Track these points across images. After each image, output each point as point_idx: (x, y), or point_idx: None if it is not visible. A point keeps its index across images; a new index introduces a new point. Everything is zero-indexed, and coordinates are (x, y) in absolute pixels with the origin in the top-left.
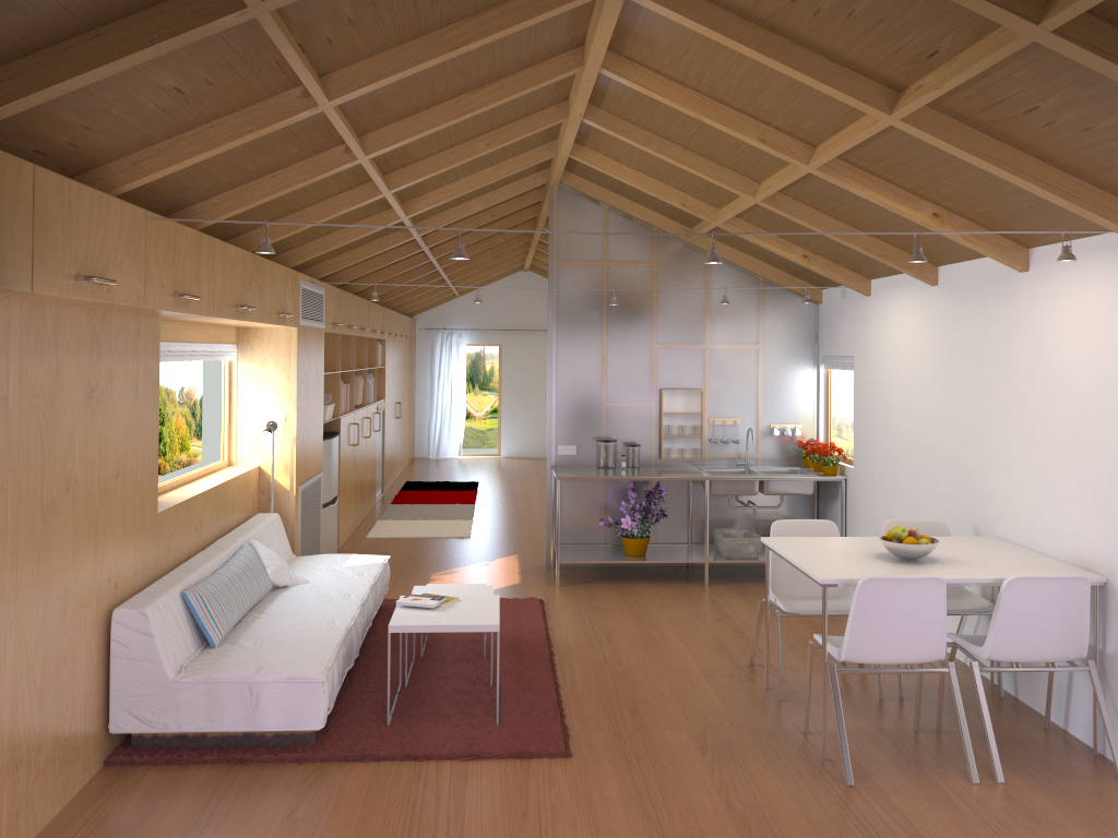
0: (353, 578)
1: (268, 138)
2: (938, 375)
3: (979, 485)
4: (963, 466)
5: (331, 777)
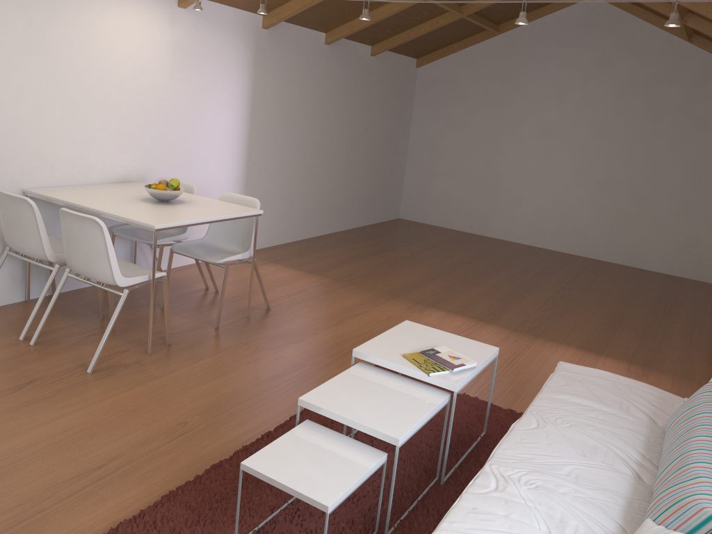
0: None
1: None
2: None
3: None
4: None
5: None
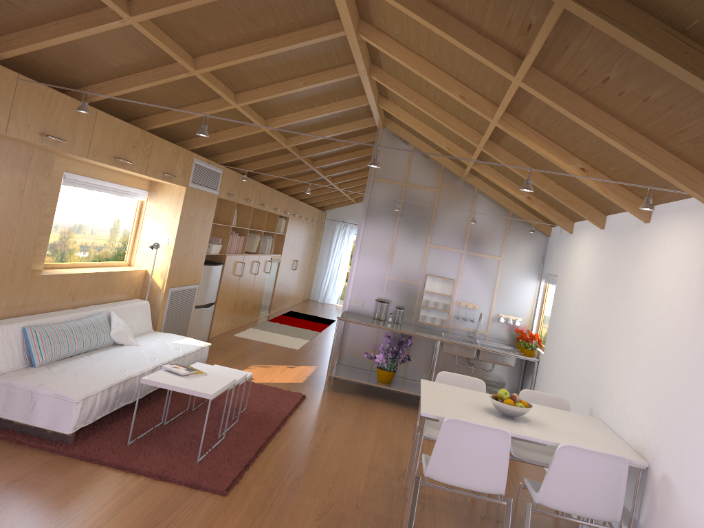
0: (169, 350)
1: (115, 43)
2: (593, 294)
3: (598, 378)
4: (593, 362)
5: (61, 466)
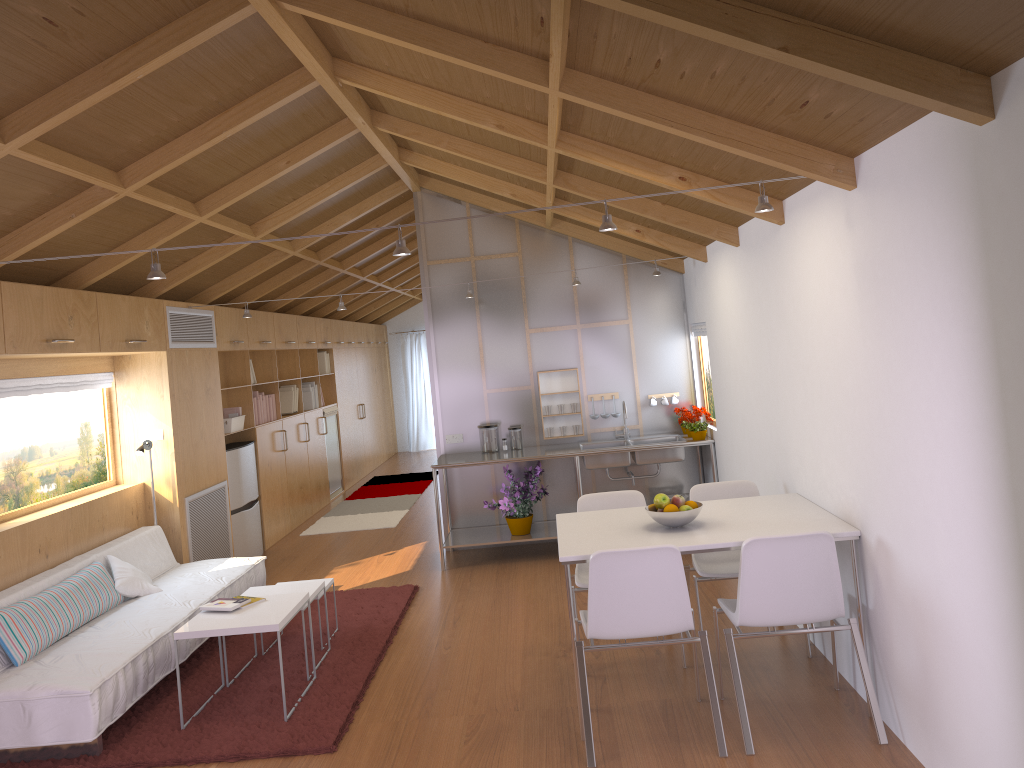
0: (208, 583)
1: None
2: (749, 335)
3: (782, 441)
4: (772, 423)
5: None
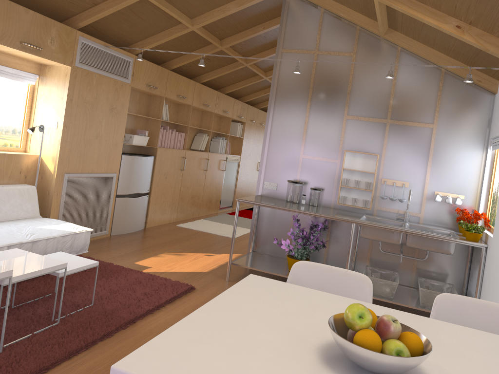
0: (16, 235)
1: None
2: None
3: None
4: None
5: None
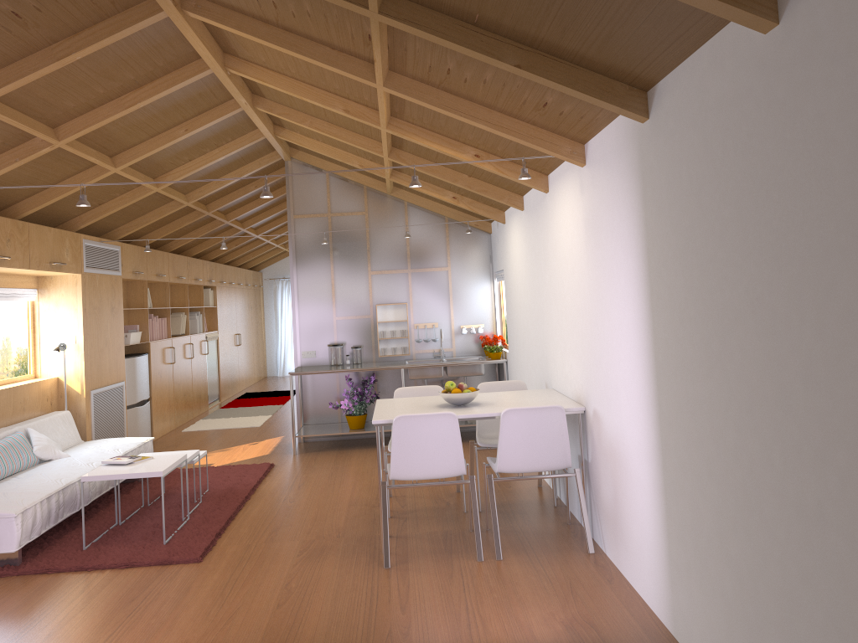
0: (107, 452)
1: None
2: (528, 276)
3: (545, 352)
4: (540, 340)
5: (16, 584)
